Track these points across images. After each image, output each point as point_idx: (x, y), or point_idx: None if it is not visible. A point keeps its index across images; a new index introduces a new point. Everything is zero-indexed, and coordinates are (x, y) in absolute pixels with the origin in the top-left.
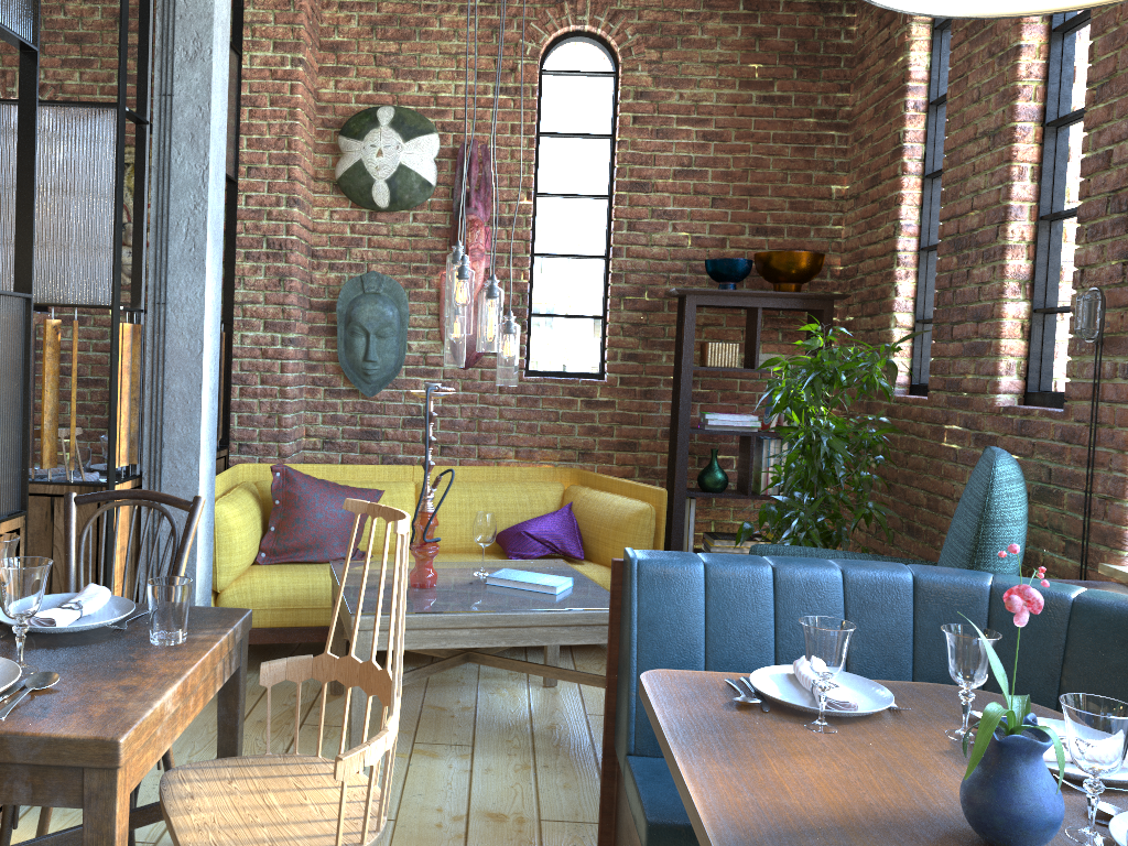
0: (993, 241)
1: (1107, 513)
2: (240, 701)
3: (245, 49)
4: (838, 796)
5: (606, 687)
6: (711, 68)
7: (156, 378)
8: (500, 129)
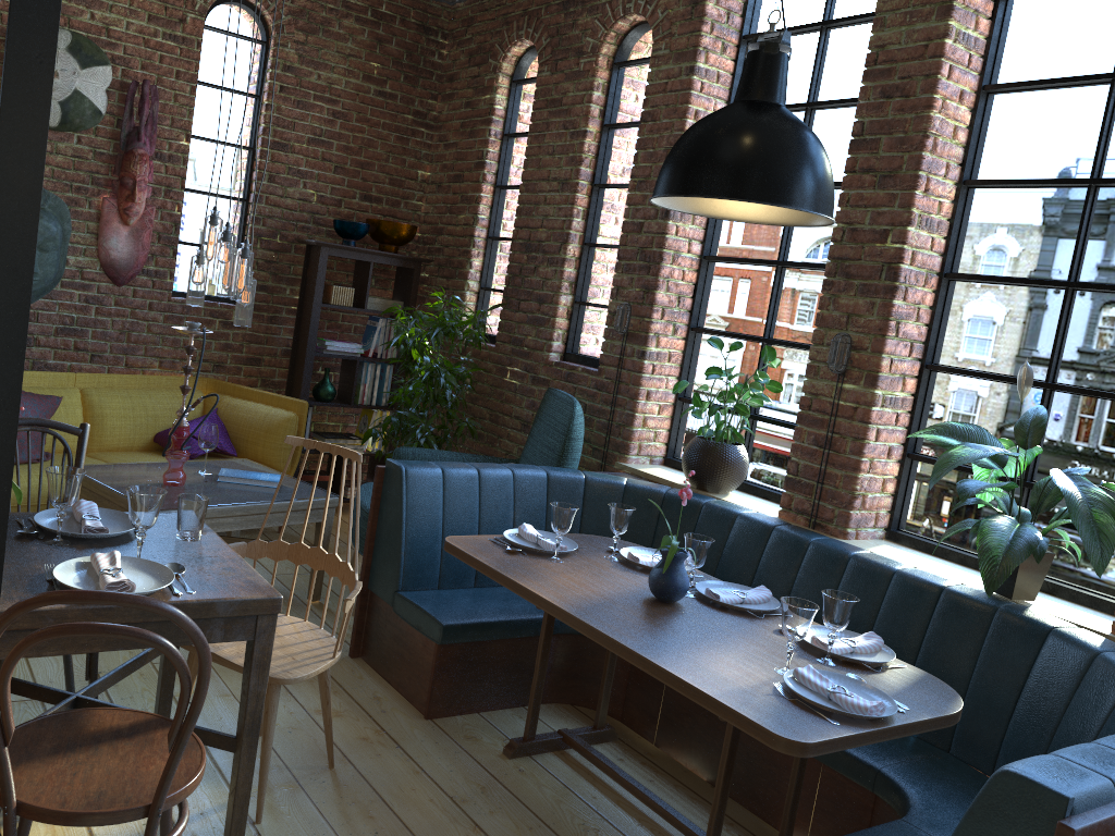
0: (556, 253)
1: (620, 433)
2: None
3: None
4: (594, 589)
5: (366, 551)
6: (343, 59)
7: None
8: (167, 72)
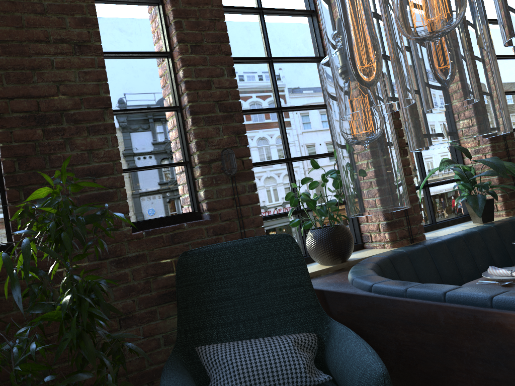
0: (100, 120)
1: None
2: None
3: None
4: None
5: None
6: None
7: None
8: None
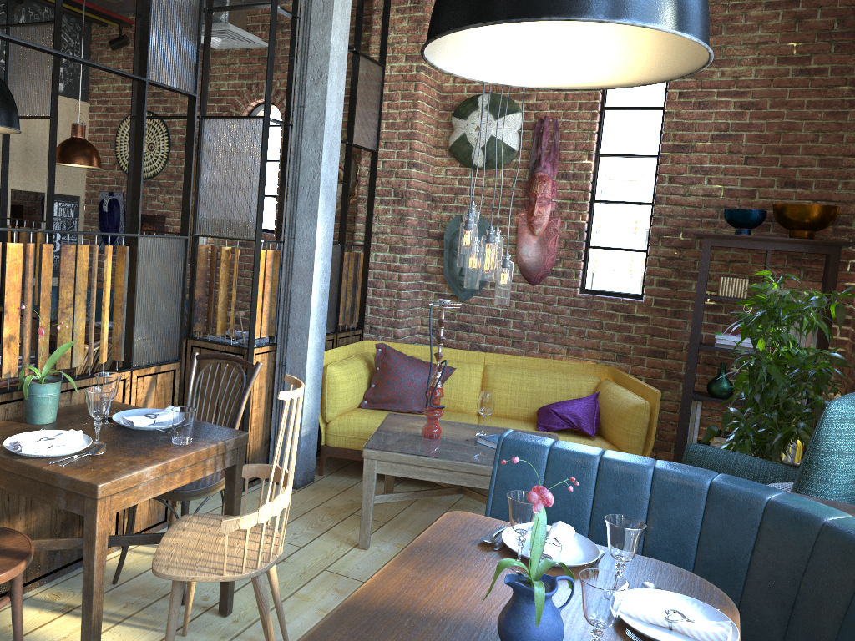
0: None
1: None
2: (236, 484)
3: (387, 62)
4: (458, 604)
5: None
6: (751, 49)
7: (287, 284)
8: (570, 107)
